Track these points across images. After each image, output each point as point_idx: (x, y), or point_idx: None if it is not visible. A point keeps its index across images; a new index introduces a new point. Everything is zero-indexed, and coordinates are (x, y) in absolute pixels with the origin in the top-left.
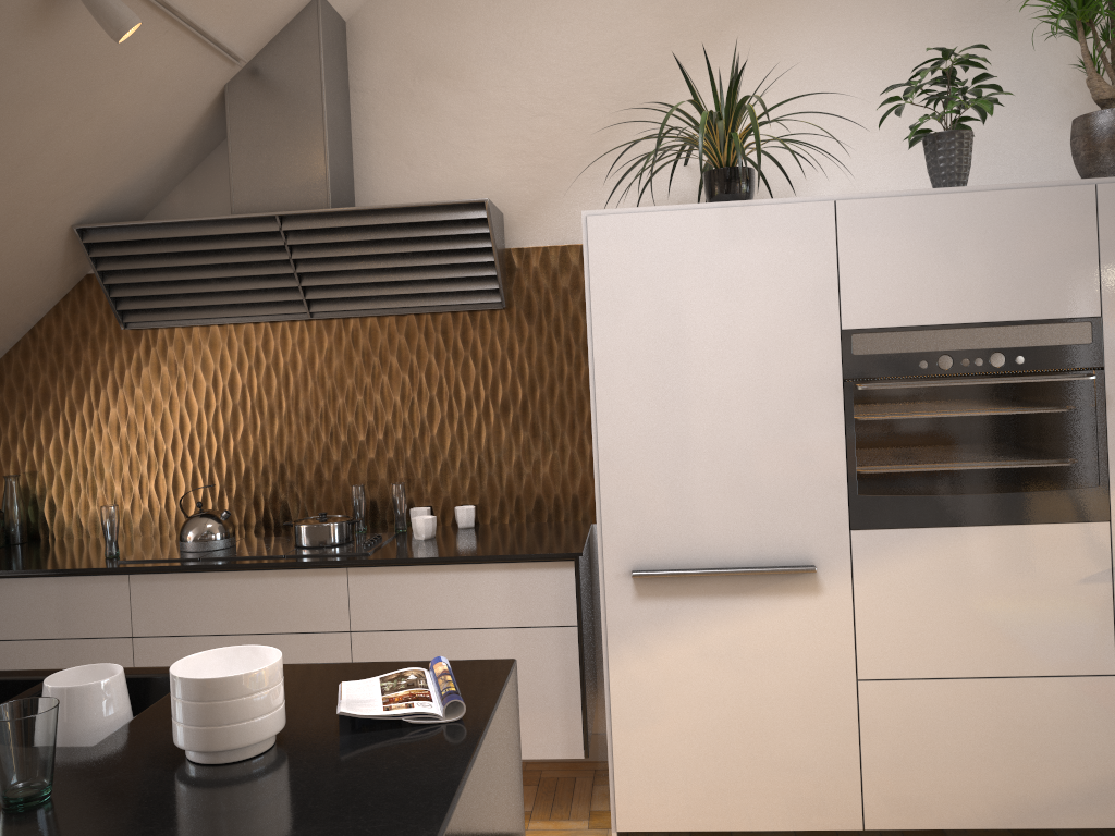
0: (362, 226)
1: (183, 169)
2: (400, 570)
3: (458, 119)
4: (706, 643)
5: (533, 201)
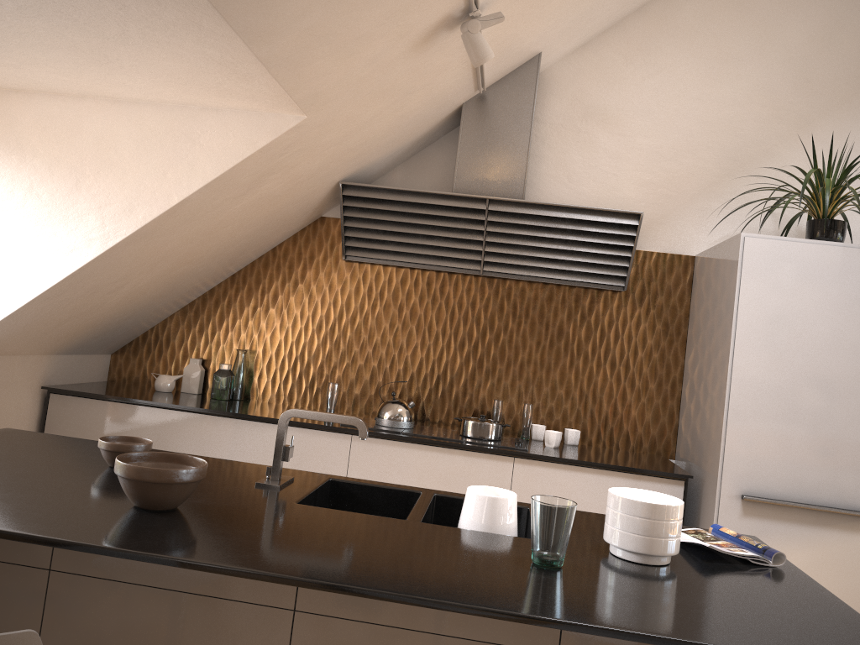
0: (543, 216)
1: (408, 155)
2: (553, 466)
3: (609, 153)
4: (789, 558)
5: (654, 219)
